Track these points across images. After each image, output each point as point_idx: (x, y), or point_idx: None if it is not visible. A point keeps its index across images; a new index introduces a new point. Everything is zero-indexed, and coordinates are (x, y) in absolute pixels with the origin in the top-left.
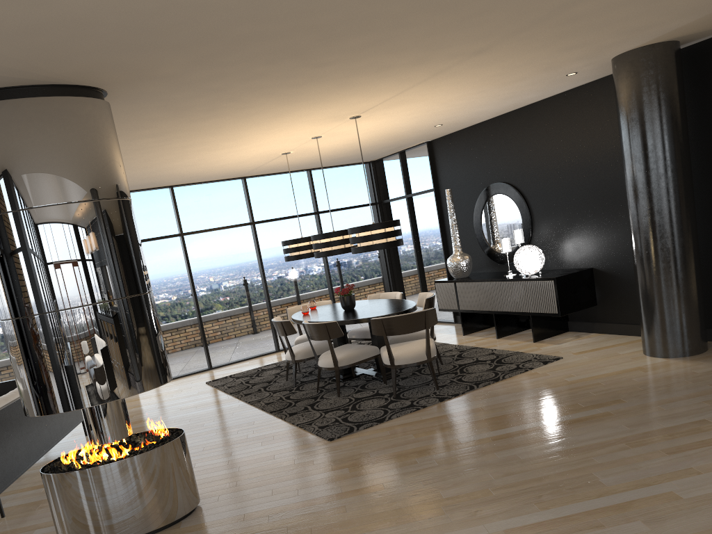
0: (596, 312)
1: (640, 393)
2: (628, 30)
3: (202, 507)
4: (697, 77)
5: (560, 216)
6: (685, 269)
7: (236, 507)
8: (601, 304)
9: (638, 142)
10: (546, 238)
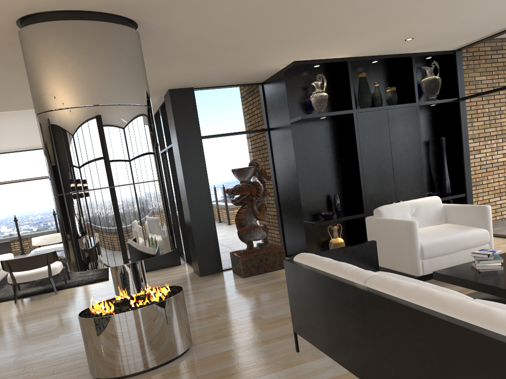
0: None
1: None
2: None
3: (89, 376)
4: None
5: None
6: None
7: (60, 378)
8: None
9: None
10: None
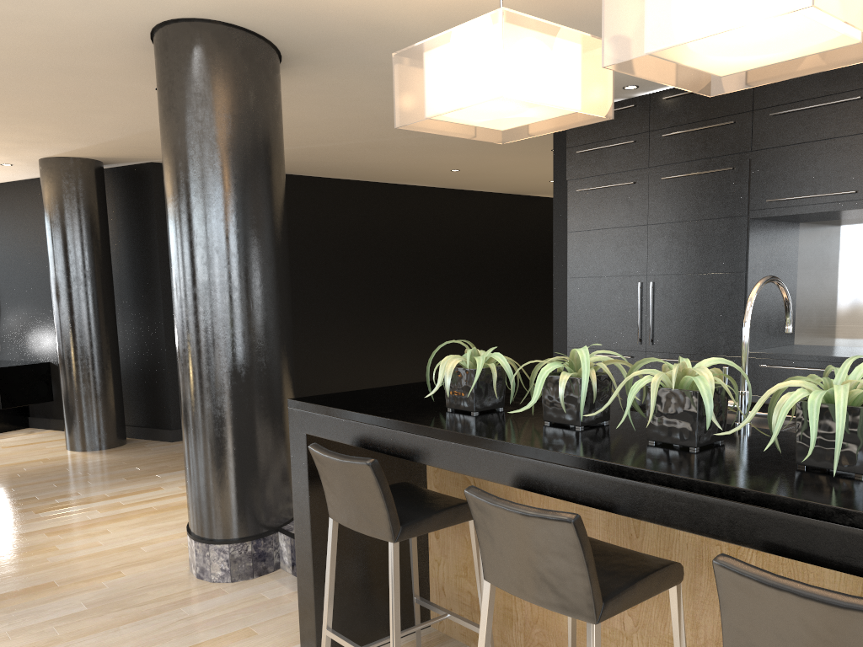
0: (54, 408)
1: (12, 479)
2: (15, 140)
3: None
4: (124, 196)
5: (23, 305)
6: (98, 368)
7: None
8: (57, 400)
9: (56, 243)
10: (11, 327)
